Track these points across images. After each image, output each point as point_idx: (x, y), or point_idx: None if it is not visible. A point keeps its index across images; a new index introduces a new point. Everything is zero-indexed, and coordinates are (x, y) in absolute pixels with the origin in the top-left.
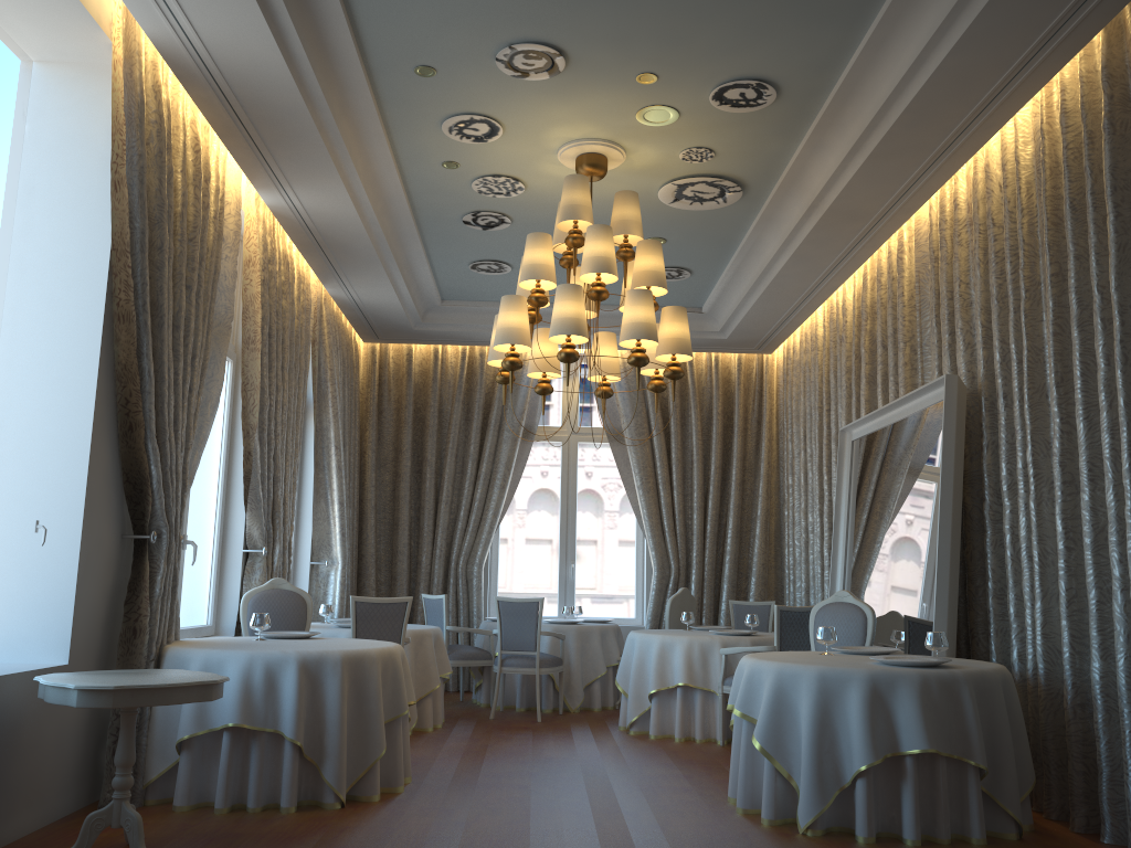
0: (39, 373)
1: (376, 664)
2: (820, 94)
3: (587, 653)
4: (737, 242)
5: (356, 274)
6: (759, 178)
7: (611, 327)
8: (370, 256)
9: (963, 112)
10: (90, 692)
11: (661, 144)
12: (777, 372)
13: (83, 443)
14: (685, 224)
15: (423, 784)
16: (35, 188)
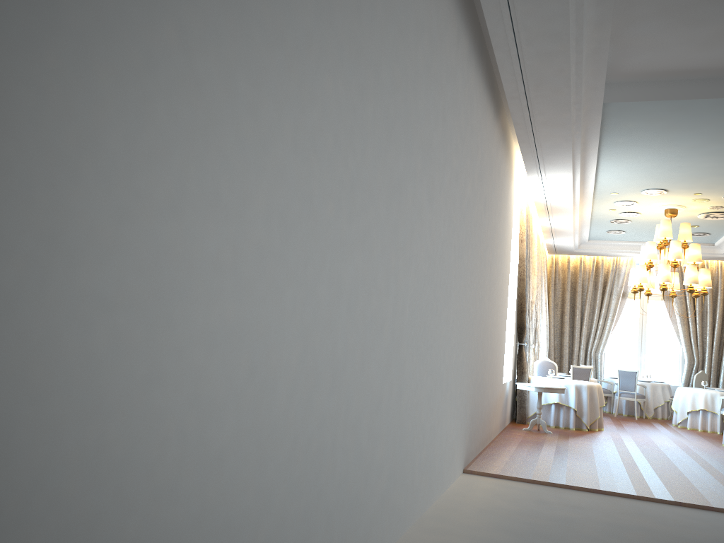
0: None
1: (596, 388)
2: None
3: (655, 394)
4: None
5: (560, 237)
6: None
7: None
8: (570, 234)
9: None
10: (537, 388)
11: (700, 205)
12: None
13: (512, 317)
14: (708, 222)
15: (608, 429)
16: None
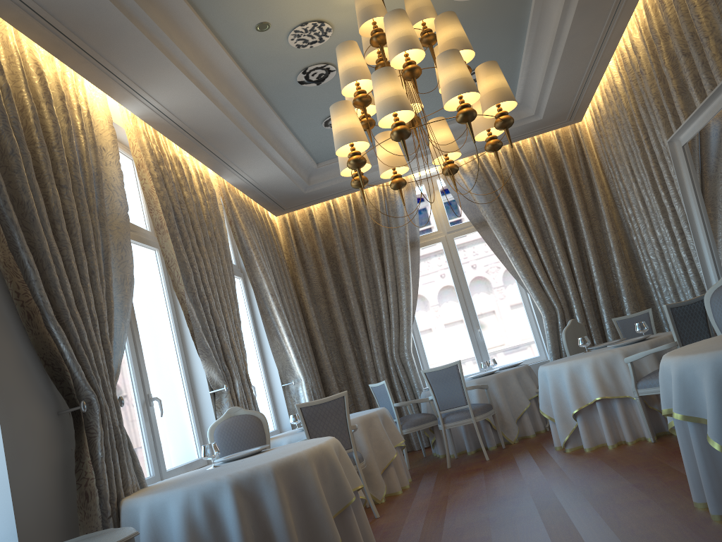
0: None
1: (309, 464)
2: None
3: (509, 393)
4: (525, 21)
5: (238, 158)
6: None
7: None
8: (240, 137)
9: None
10: None
11: None
12: (590, 134)
13: None
14: (476, 18)
15: None
16: None
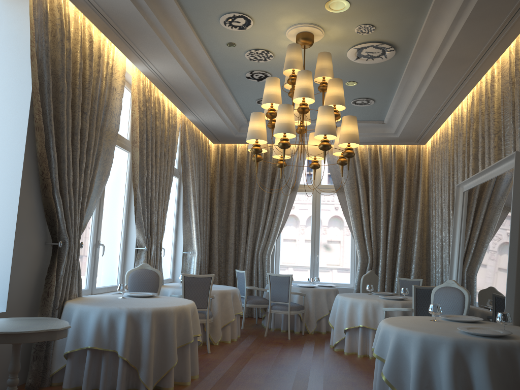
0: None
1: (173, 315)
2: None
3: (318, 303)
4: (397, 82)
5: (197, 108)
6: (404, 41)
7: None
8: (201, 98)
9: None
10: None
11: (343, 23)
12: (428, 155)
13: (16, 195)
14: (366, 72)
15: (203, 380)
16: None
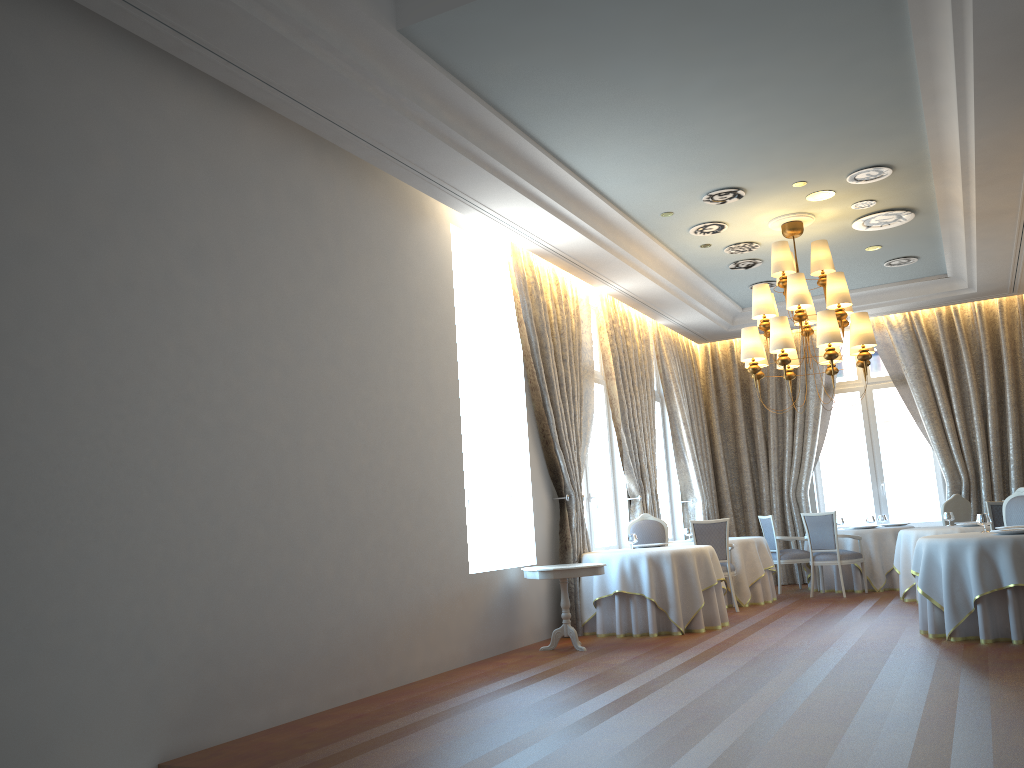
0: (501, 423)
1: (691, 556)
2: (923, 160)
3: (884, 548)
4: (937, 235)
5: (672, 311)
6: (920, 203)
7: (875, 302)
8: (676, 301)
9: (1021, 154)
10: (543, 572)
11: (833, 205)
12: None
13: (525, 455)
14: (887, 235)
15: (735, 625)
16: (484, 331)
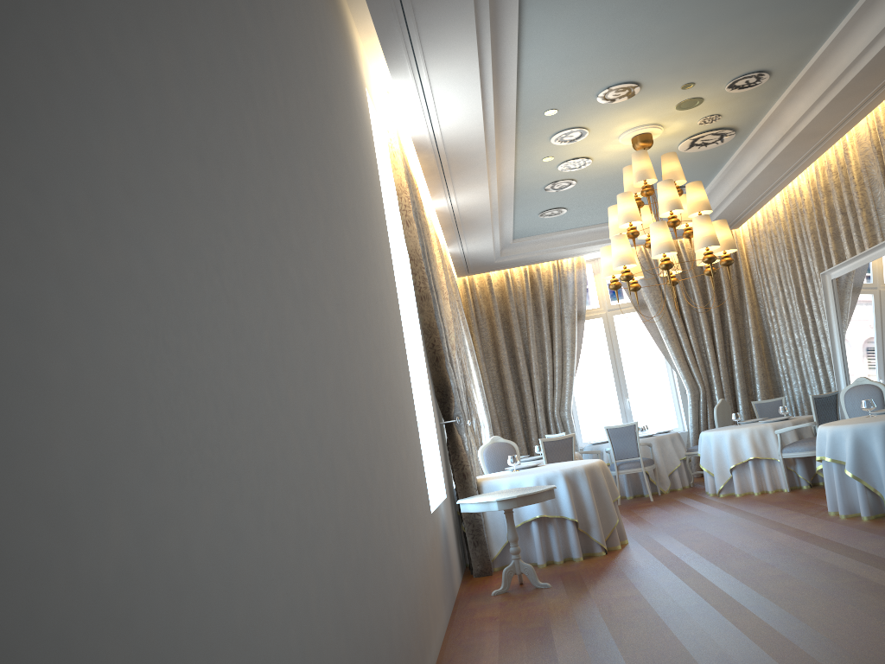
0: None
1: (600, 470)
2: (796, 70)
3: (665, 453)
4: (723, 163)
5: (472, 236)
6: (747, 123)
7: None
8: (486, 224)
9: None
10: (503, 501)
11: (687, 118)
12: (743, 240)
13: (422, 373)
14: (691, 160)
15: (633, 538)
16: None
